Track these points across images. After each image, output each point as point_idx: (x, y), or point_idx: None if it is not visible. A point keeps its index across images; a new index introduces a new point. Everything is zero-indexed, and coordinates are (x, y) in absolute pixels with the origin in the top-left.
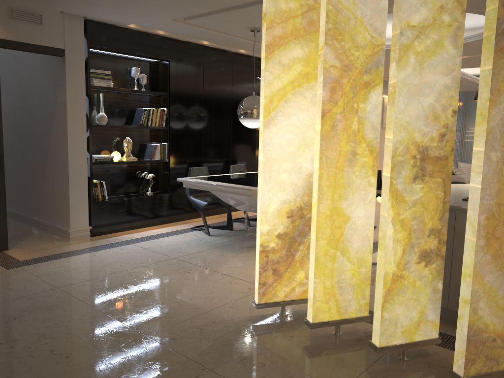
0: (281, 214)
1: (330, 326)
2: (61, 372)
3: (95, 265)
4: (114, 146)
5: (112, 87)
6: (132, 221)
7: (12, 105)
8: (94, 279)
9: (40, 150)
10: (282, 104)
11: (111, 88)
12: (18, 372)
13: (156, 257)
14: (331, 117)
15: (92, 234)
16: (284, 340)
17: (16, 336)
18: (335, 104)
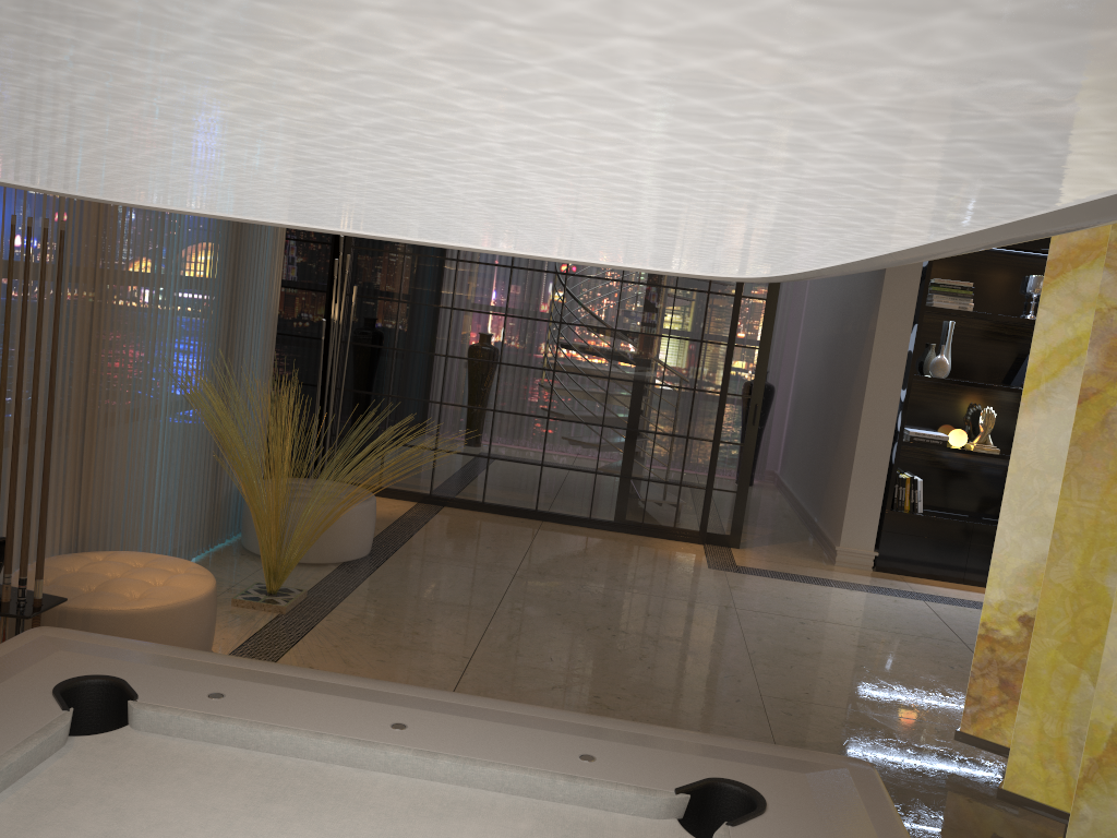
0: (1036, 579)
1: (1043, 815)
2: (625, 675)
3: (822, 604)
4: (962, 419)
5: (970, 311)
6: (963, 567)
7: (832, 329)
8: (792, 618)
9: (839, 408)
10: (1068, 371)
11: (968, 313)
12: (592, 655)
13: (933, 630)
14: (1101, 405)
15: (876, 566)
16: (947, 797)
17: (629, 629)
18: (1114, 381)
